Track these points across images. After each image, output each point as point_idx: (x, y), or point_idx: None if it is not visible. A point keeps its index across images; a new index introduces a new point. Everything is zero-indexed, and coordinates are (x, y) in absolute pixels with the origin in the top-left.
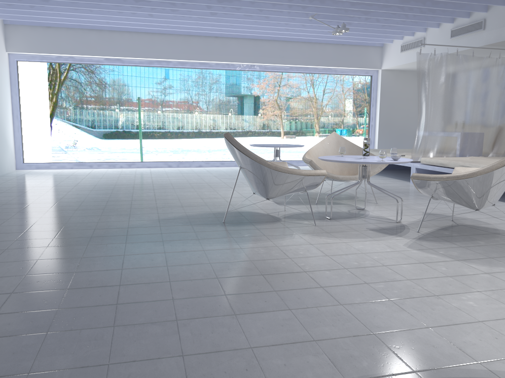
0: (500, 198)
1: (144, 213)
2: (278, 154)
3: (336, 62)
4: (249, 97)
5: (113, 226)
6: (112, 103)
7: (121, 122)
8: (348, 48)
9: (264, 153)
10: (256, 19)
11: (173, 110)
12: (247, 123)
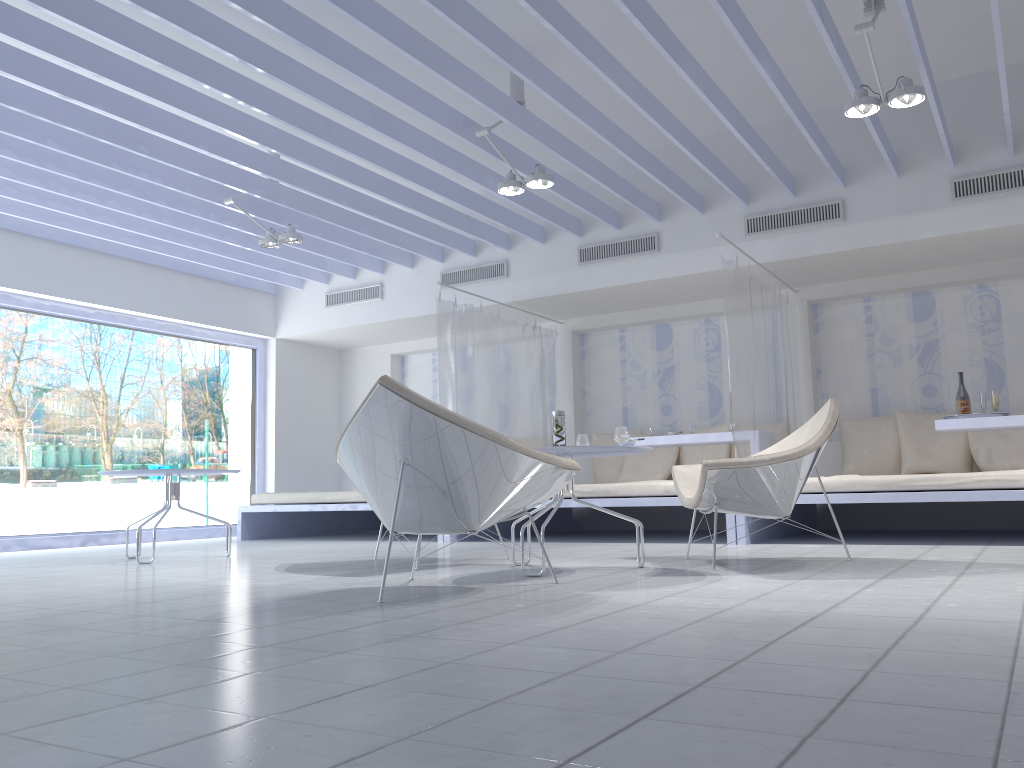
0: (626, 541)
1: (103, 620)
2: (176, 494)
3: (196, 313)
4: None
5: (141, 644)
6: None
7: None
8: (218, 289)
9: None
10: (91, 180)
11: None
12: None
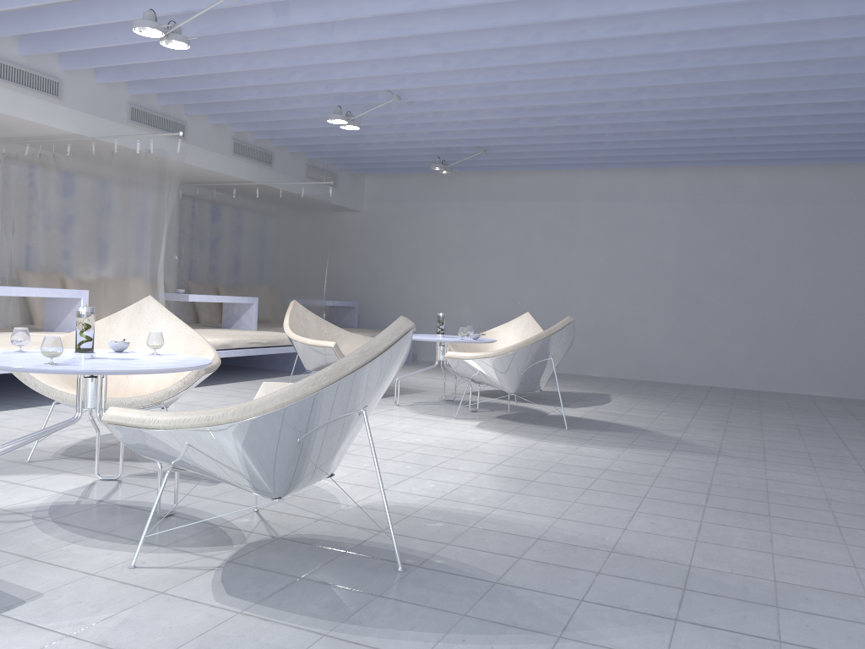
0: None
1: None
2: None
3: None
4: None
5: (721, 638)
6: None
7: None
8: None
9: None
10: None
11: None
12: None
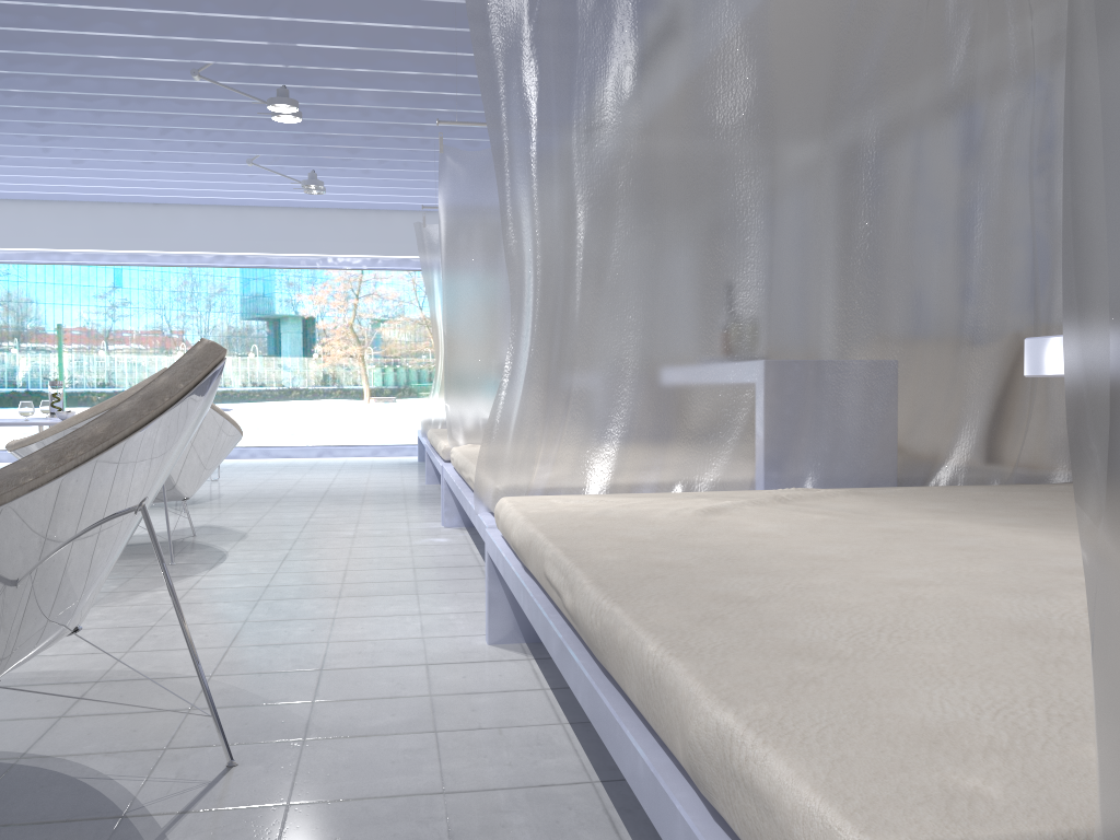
0: None
1: None
2: None
3: (415, 247)
4: (293, 321)
5: None
6: (5, 336)
7: (22, 374)
8: None
9: (327, 434)
10: (166, 169)
11: (131, 348)
12: (289, 372)
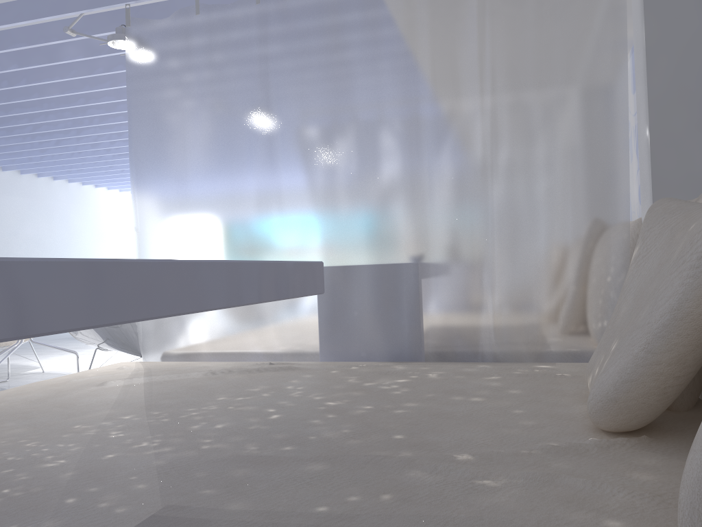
0: None
1: None
2: None
3: None
4: None
5: None
6: None
7: None
8: None
9: None
10: None
11: None
12: None
